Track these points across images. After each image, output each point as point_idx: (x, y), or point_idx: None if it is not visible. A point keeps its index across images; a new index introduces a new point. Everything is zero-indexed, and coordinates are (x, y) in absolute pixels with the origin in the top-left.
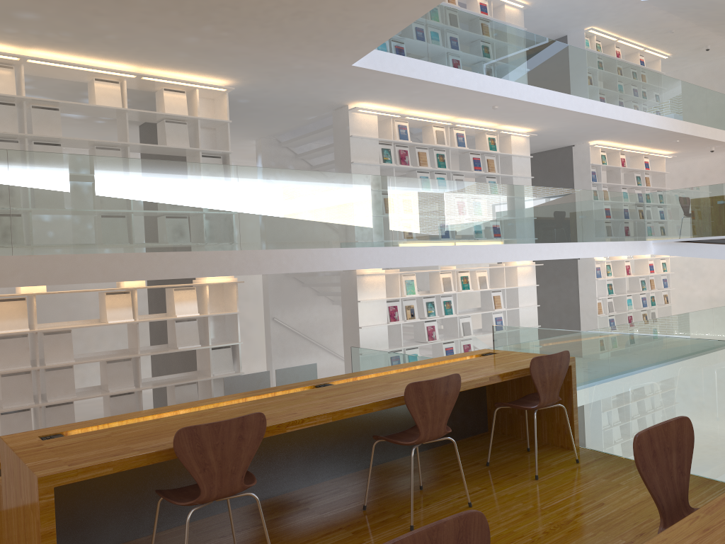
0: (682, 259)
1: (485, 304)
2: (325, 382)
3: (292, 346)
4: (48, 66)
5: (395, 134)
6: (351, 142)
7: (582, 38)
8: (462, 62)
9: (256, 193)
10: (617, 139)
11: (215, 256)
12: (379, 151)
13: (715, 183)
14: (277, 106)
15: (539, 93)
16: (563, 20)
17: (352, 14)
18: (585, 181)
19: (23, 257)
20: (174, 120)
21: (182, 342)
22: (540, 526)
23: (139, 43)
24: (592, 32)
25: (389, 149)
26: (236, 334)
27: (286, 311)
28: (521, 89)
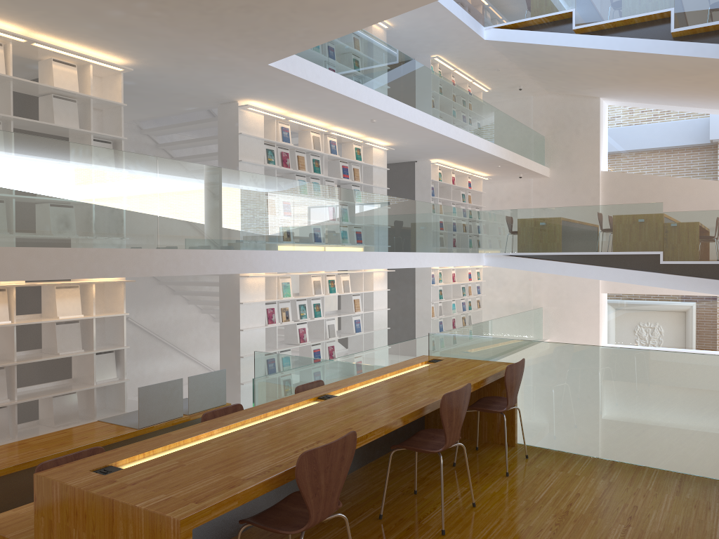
0: (488, 269)
1: (345, 307)
2: (323, 393)
3: (146, 348)
4: None
5: (278, 136)
6: (240, 139)
7: (428, 64)
8: (355, 75)
9: (175, 187)
10: (454, 159)
11: (136, 255)
12: (264, 151)
13: (518, 204)
14: (163, 93)
15: (413, 113)
16: (416, 45)
17: (297, 17)
18: (426, 195)
19: None
20: (62, 95)
21: (63, 347)
22: (548, 519)
23: (50, 6)
24: (436, 60)
25: (273, 150)
26: (120, 338)
27: (140, 310)
28: (399, 107)
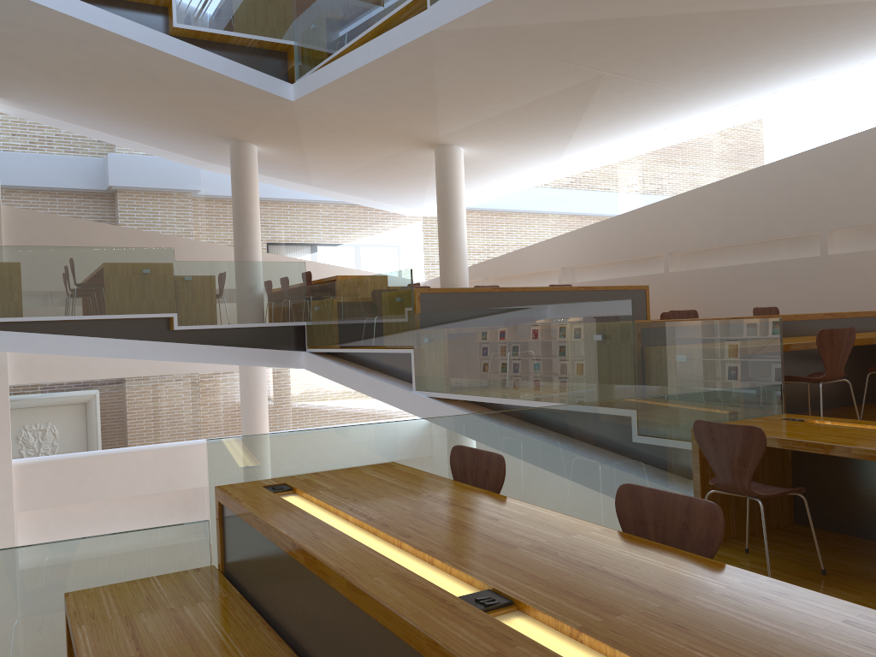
0: None
1: None
2: (447, 597)
3: None
4: None
5: None
6: None
7: None
8: None
9: None
10: None
11: None
12: None
13: None
14: None
15: None
16: None
17: None
18: None
19: None
20: None
21: None
22: None
23: None
24: None
25: None
26: None
27: None
28: None
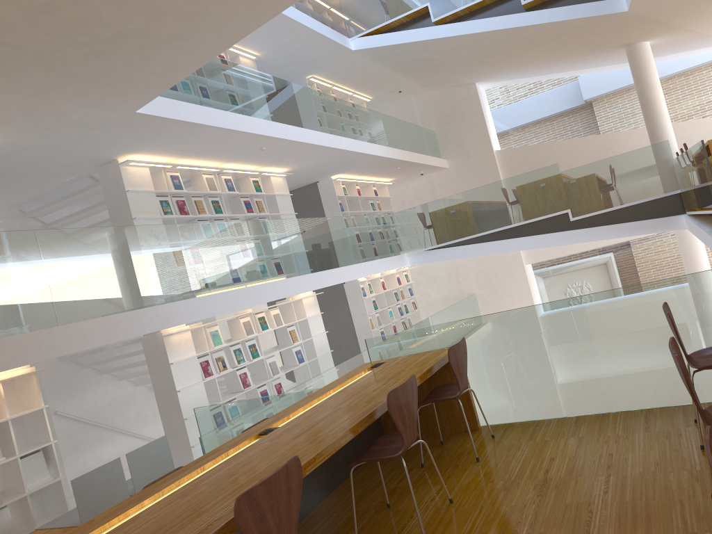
0: (415, 269)
1: (282, 340)
2: (265, 428)
3: (83, 438)
4: None
5: (169, 185)
6: (129, 197)
7: (305, 86)
8: (231, 106)
9: (63, 258)
10: (354, 171)
11: (34, 338)
12: (157, 203)
13: (426, 201)
14: (34, 168)
15: (300, 132)
16: (289, 69)
17: (150, 53)
18: (336, 212)
19: None
20: None
21: None
22: (529, 493)
23: None
24: (312, 80)
25: (167, 201)
26: (45, 433)
27: (68, 400)
28: (285, 129)
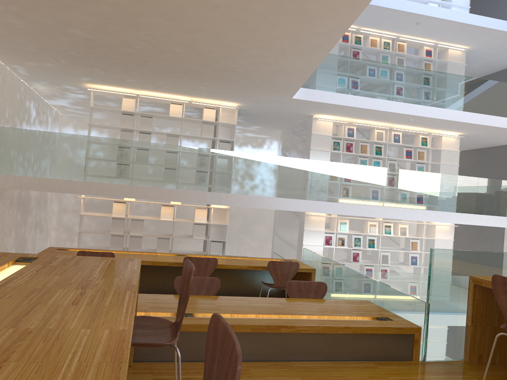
0: None
1: (406, 246)
2: (184, 254)
3: (287, 252)
4: (149, 98)
5: (345, 133)
6: (312, 137)
7: None
8: (378, 93)
9: (226, 164)
10: None
11: (197, 193)
12: (331, 143)
13: None
14: (274, 115)
15: (442, 112)
16: (505, 56)
17: (270, 77)
18: None
19: (109, 184)
20: (208, 122)
21: (196, 235)
22: None
23: (181, 89)
24: None
25: (339, 142)
26: (225, 236)
27: (285, 231)
28: (425, 109)
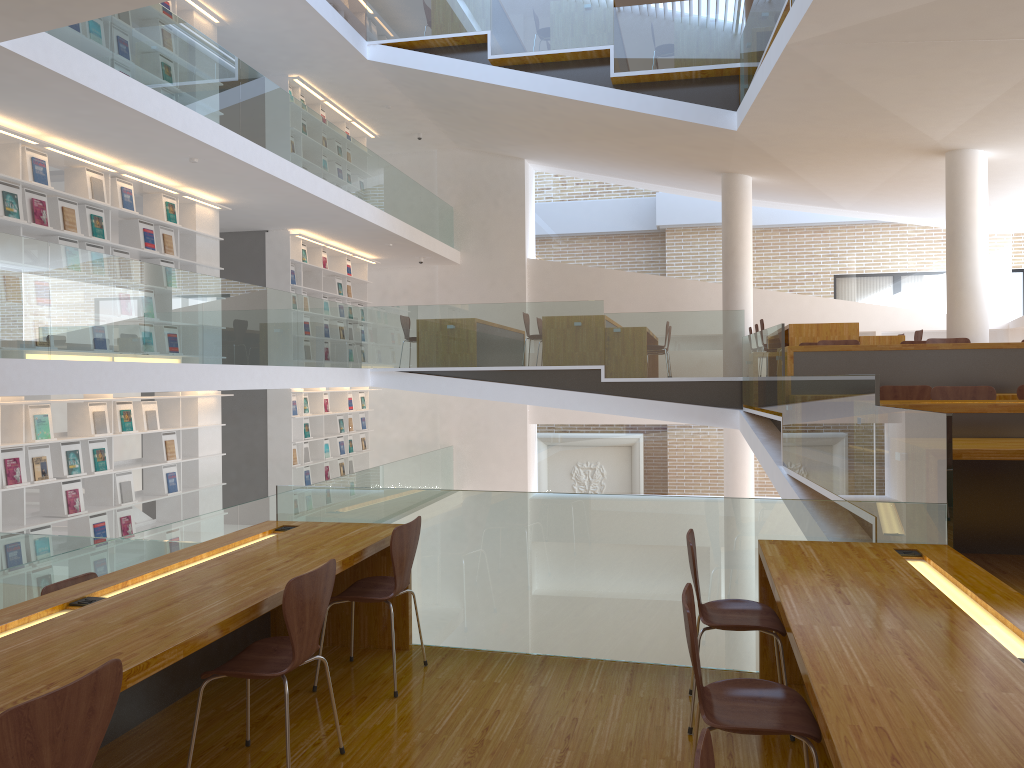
0: (378, 393)
1: (151, 453)
2: (81, 594)
3: None
4: None
5: (26, 172)
6: None
7: (285, 87)
8: (161, 83)
9: None
10: (325, 231)
11: None
12: None
13: (418, 301)
14: None
15: (258, 153)
16: (266, 56)
17: None
18: (283, 282)
19: None
20: None
21: None
22: (454, 756)
23: None
24: (297, 82)
25: (16, 195)
26: None
27: None
28: (237, 142)
